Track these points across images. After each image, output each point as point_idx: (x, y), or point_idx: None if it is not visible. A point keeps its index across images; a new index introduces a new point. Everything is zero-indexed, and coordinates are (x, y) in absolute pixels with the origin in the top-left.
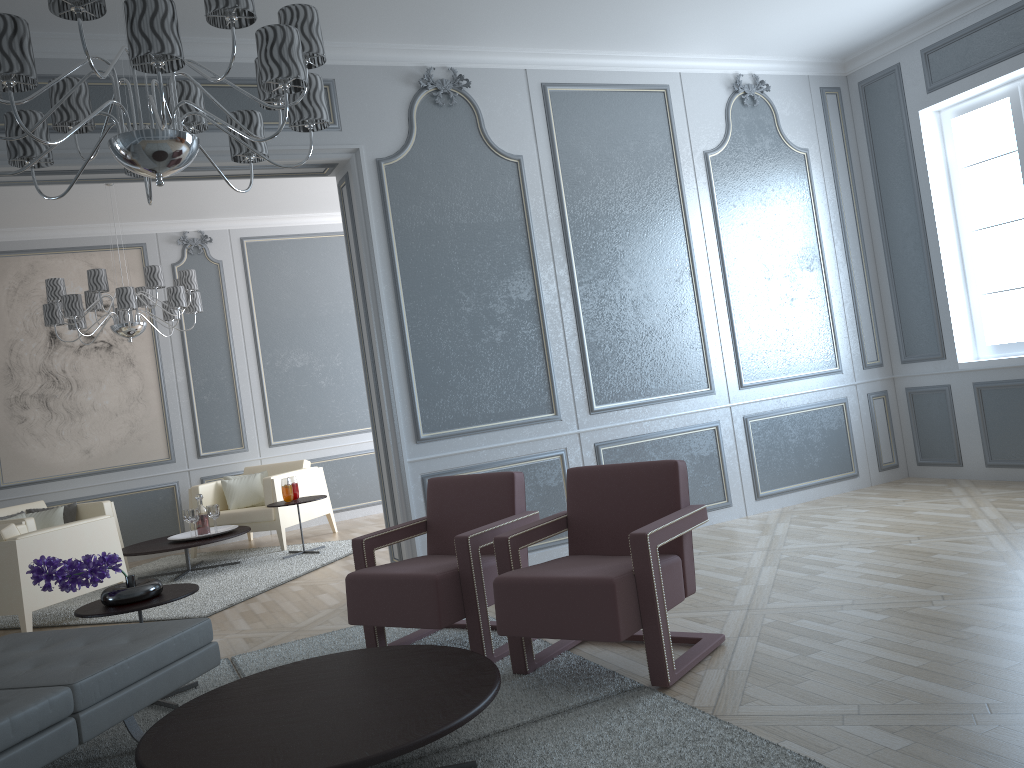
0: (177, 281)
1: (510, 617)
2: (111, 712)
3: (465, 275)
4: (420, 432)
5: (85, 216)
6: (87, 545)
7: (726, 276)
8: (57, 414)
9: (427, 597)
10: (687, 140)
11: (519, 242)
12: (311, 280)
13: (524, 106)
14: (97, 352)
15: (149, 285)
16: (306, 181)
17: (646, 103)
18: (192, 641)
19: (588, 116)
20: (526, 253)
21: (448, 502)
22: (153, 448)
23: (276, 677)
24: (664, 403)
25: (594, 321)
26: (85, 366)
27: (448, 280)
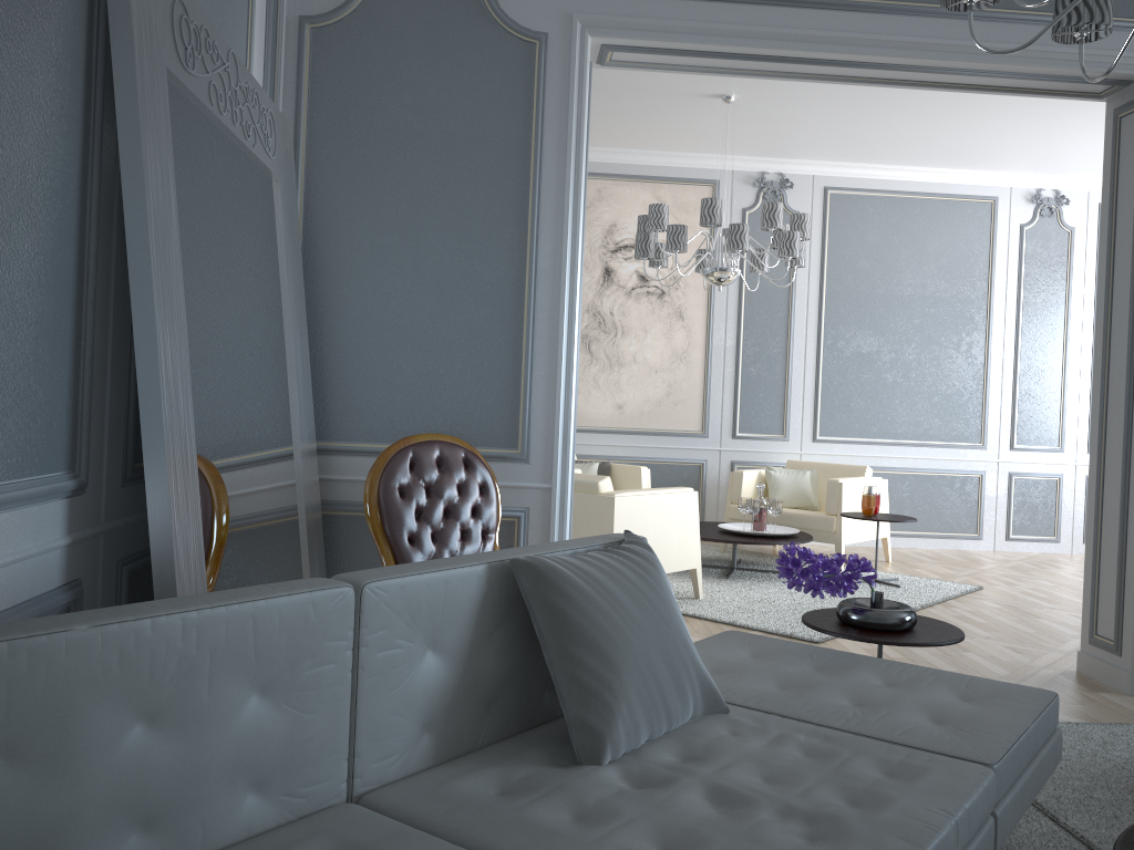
0: None
1: None
2: (1011, 814)
3: None
4: None
5: (669, 141)
6: (671, 518)
7: None
8: (597, 360)
9: None
10: None
11: None
12: (897, 249)
13: None
14: (648, 298)
15: (766, 225)
16: (947, 121)
17: None
18: (1049, 724)
19: None
20: None
21: None
22: (687, 417)
23: None
24: None
25: None
26: (633, 311)
27: None
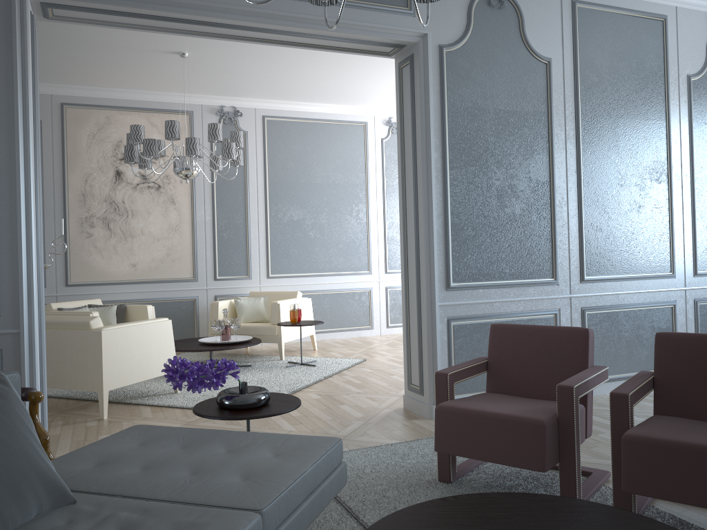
0: (225, 140)
1: (642, 476)
2: None
3: (497, 153)
4: (450, 281)
5: (153, 84)
6: (151, 341)
7: (694, 181)
8: (115, 234)
9: (532, 440)
10: (676, 64)
11: (541, 131)
12: (311, 154)
13: (557, 17)
14: (149, 190)
15: (211, 138)
16: (328, 74)
17: (648, 28)
18: (332, 462)
19: (604, 32)
20: (546, 141)
21: (513, 347)
22: (182, 269)
23: (438, 517)
24: (637, 281)
25: (591, 205)
26: (139, 200)
27: (484, 155)
